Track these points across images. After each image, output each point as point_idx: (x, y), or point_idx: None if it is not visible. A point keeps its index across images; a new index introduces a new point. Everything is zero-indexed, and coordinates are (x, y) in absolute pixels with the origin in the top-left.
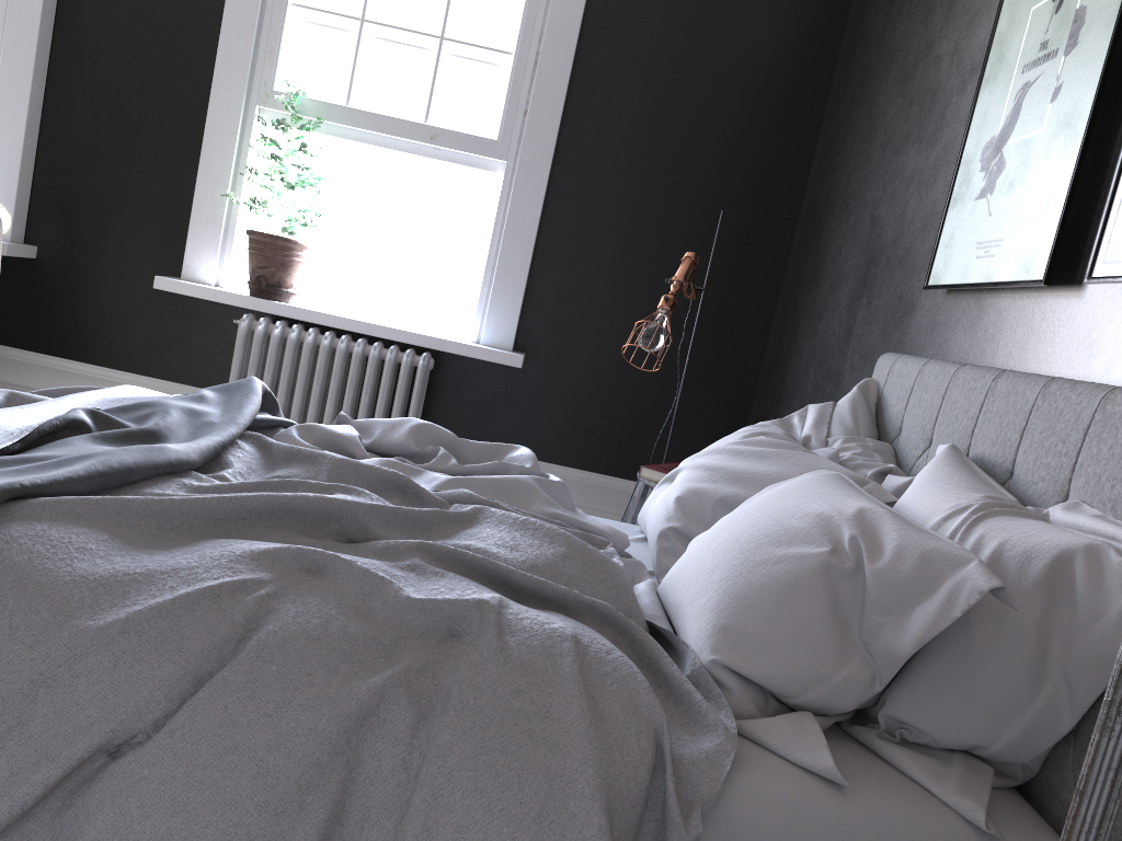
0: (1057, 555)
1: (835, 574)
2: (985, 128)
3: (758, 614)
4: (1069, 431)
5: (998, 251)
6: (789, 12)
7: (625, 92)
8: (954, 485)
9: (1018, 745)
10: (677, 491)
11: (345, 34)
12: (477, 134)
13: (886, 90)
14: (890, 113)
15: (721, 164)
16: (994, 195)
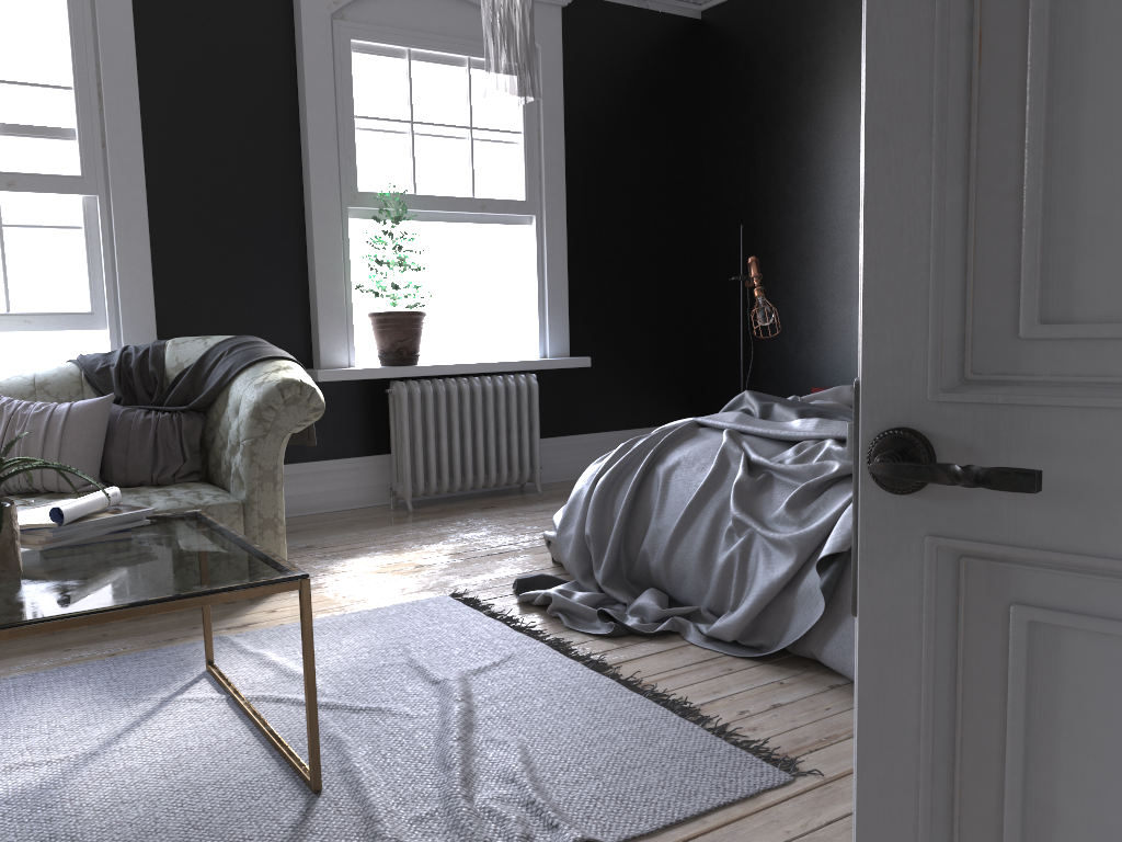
0: None
1: None
2: None
3: None
4: None
5: None
6: (670, 76)
7: (589, 148)
8: None
9: None
10: None
11: (401, 135)
12: (509, 198)
13: (808, 133)
14: (824, 148)
15: (654, 189)
16: None
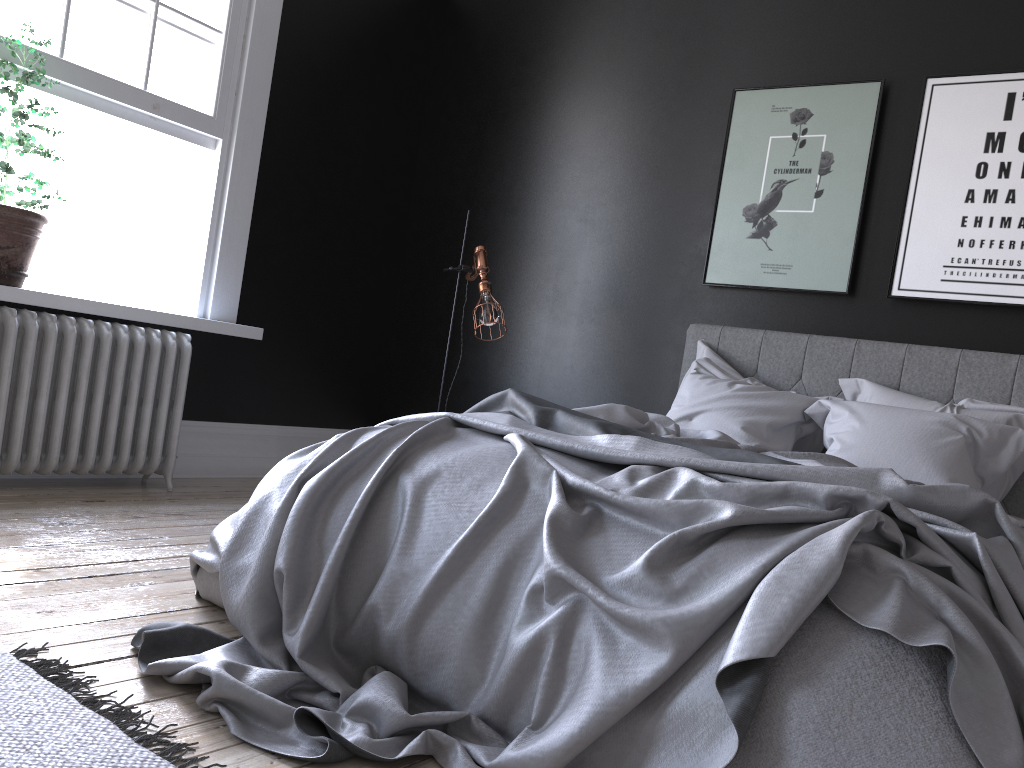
0: (1006, 421)
1: (966, 445)
2: (741, 196)
3: (955, 470)
4: (943, 369)
5: (789, 271)
6: (402, 37)
7: (300, 83)
8: (914, 399)
9: (1001, 498)
10: (735, 424)
11: None
12: (193, 108)
13: (549, 131)
14: (565, 151)
15: (365, 155)
16: (770, 239)
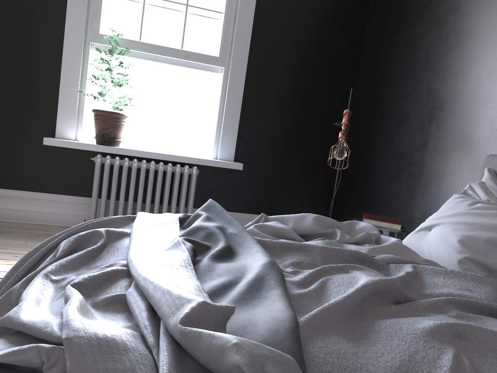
0: None
1: None
2: None
3: None
4: None
5: None
6: None
7: (276, 31)
8: None
9: None
10: (454, 237)
11: (136, 3)
12: (208, 54)
13: (421, 29)
14: (428, 39)
15: (321, 65)
16: None
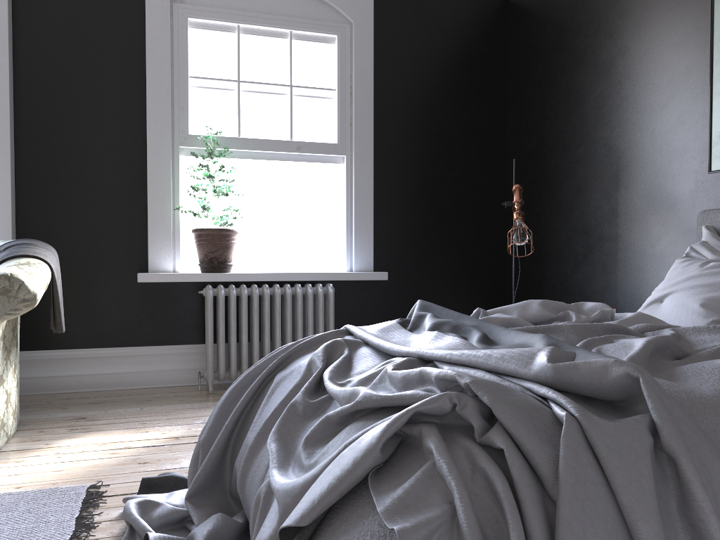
0: None
1: None
2: None
3: None
4: None
5: None
6: (478, 46)
7: (400, 103)
8: None
9: None
10: (694, 301)
11: (229, 91)
12: (323, 141)
13: (583, 78)
14: (595, 90)
15: (461, 137)
16: None
